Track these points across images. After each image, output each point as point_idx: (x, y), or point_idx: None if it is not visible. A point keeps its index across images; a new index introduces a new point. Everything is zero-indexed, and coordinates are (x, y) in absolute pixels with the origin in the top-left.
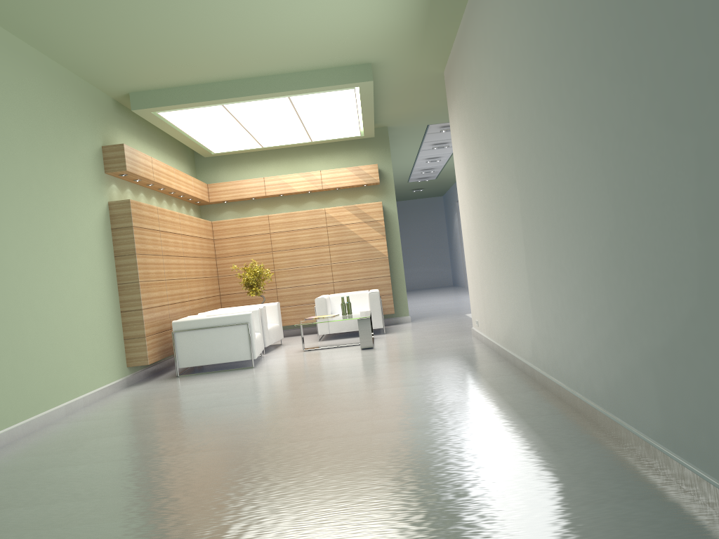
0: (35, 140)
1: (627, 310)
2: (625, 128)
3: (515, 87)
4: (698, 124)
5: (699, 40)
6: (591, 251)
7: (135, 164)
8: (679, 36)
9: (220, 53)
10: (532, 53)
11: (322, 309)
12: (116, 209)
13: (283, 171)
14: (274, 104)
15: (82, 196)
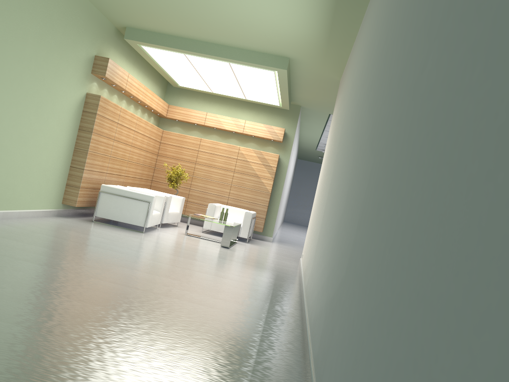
0: (43, 36)
1: (331, 268)
2: (362, 144)
3: (350, 100)
4: (376, 152)
5: (390, 95)
6: (335, 223)
7: (113, 74)
8: (387, 89)
9: (187, 19)
10: (359, 80)
11: (211, 212)
12: (90, 99)
13: (222, 113)
14: (220, 65)
15: (67, 82)
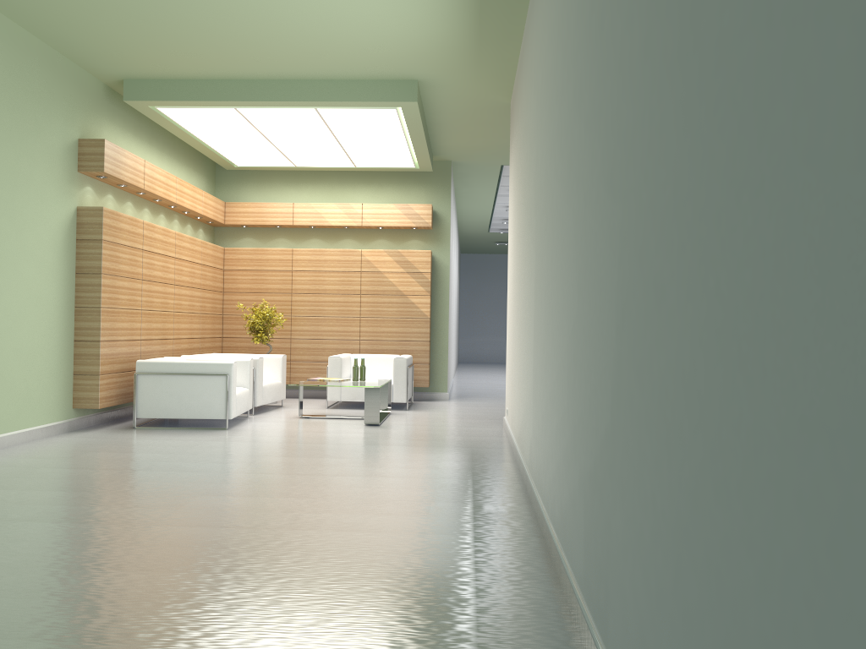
0: None
1: (576, 419)
2: (589, 191)
3: (541, 128)
4: (624, 194)
5: (630, 87)
6: (564, 340)
7: (118, 166)
8: (621, 80)
9: (228, 45)
10: (551, 88)
11: (336, 370)
12: (85, 216)
13: (319, 198)
14: (300, 115)
15: (39, 195)
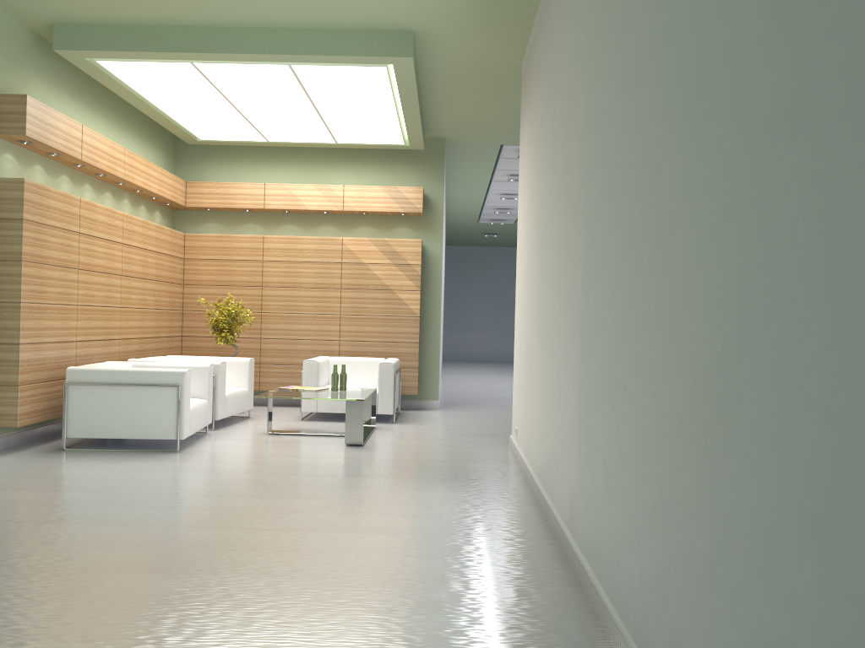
0: None
1: (736, 525)
2: (794, 107)
3: (599, 63)
4: None
5: None
6: (680, 374)
7: (45, 129)
8: None
9: None
10: None
11: (312, 376)
12: (2, 190)
13: (294, 179)
14: (271, 74)
15: None
